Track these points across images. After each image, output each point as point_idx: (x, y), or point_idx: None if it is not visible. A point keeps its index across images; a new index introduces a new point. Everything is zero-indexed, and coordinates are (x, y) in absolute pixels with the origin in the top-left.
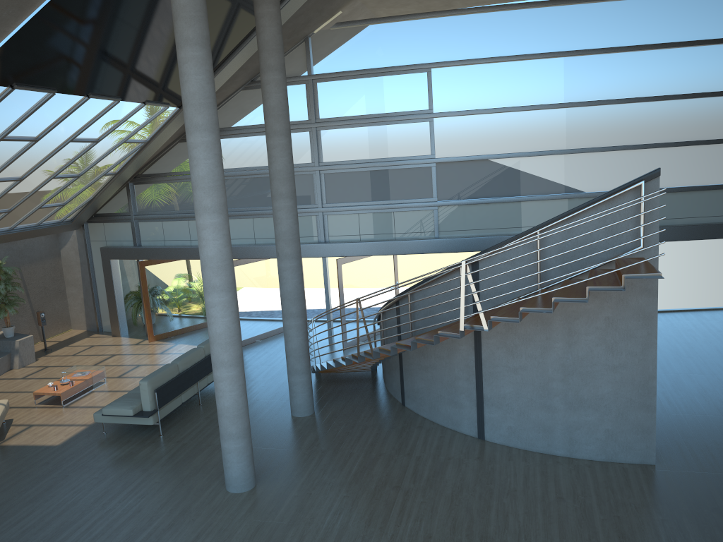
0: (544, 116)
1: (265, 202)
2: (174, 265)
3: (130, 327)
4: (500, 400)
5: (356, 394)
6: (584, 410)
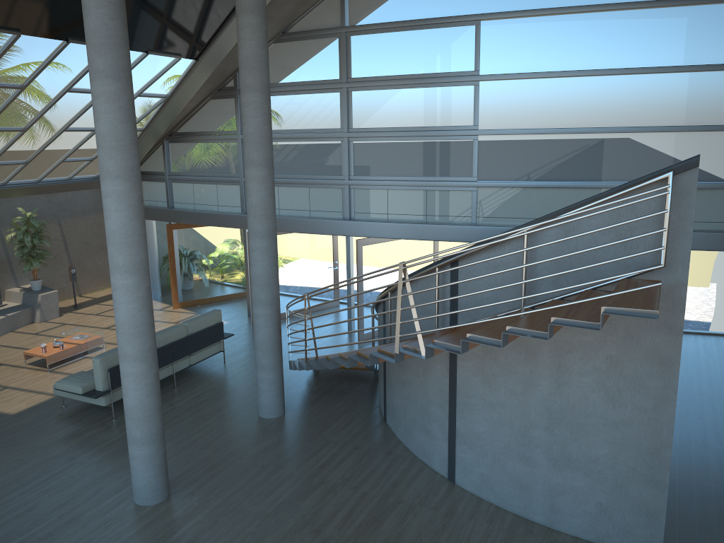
0: (616, 83)
1: (291, 170)
2: (205, 231)
3: (166, 290)
4: (474, 439)
5: (340, 399)
6: (571, 472)
